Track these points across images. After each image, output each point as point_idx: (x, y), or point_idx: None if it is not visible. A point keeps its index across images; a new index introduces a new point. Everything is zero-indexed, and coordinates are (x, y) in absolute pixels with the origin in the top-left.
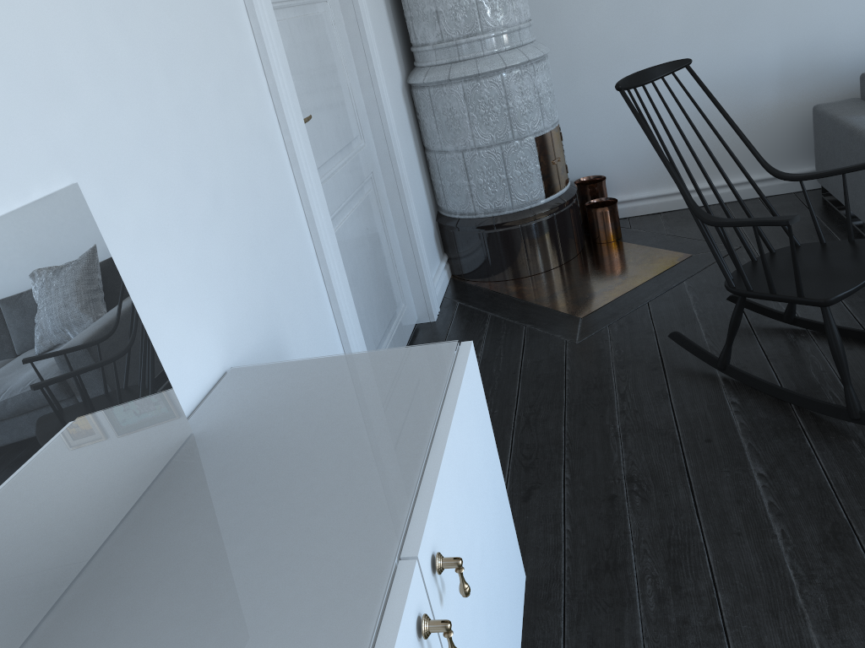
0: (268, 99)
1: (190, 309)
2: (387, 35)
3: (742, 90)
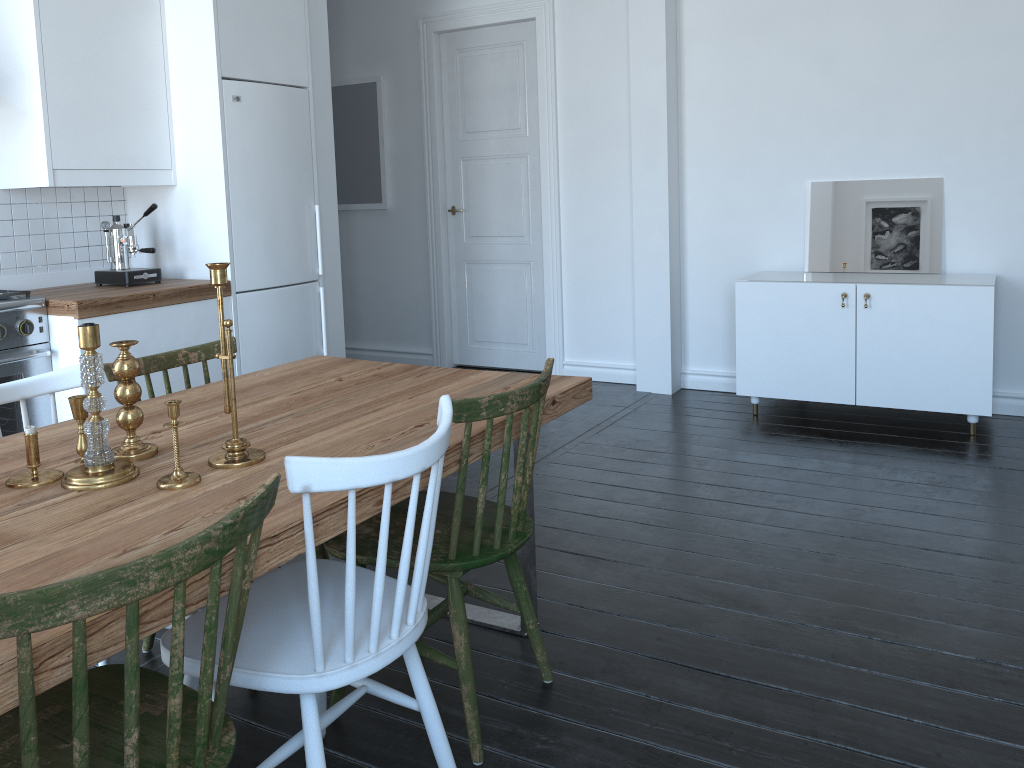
0: None
1: (984, 241)
2: None
3: None
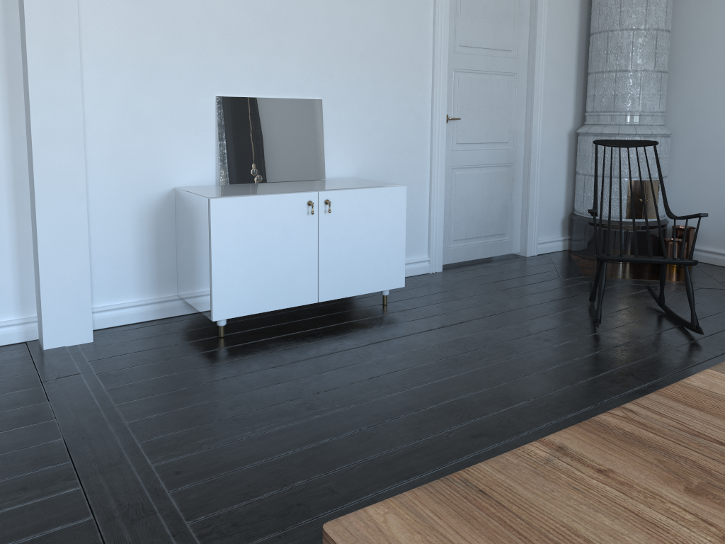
0: (428, 103)
1: (347, 151)
2: (566, 102)
3: None
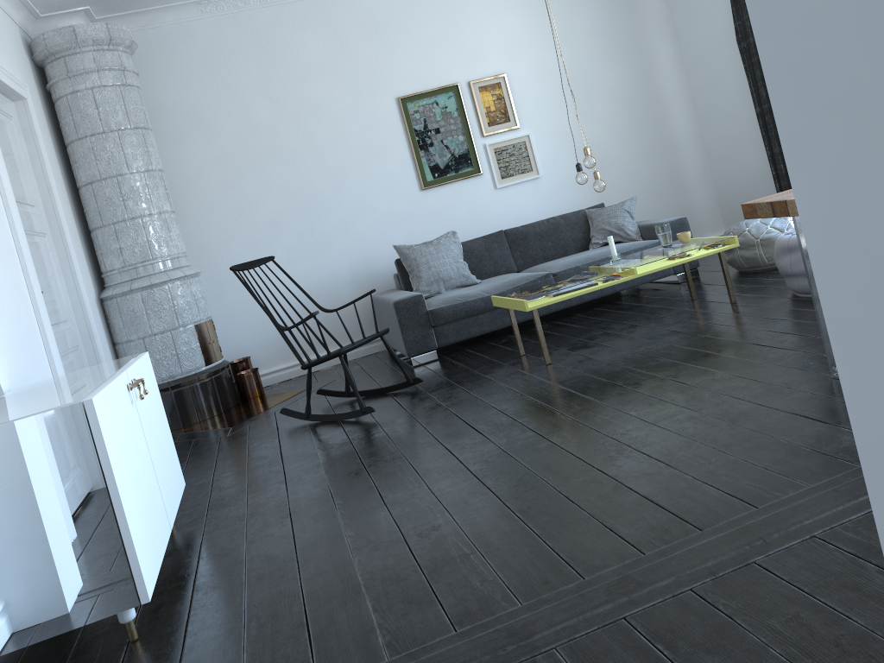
0: (21, 273)
1: None
2: (84, 265)
3: (331, 291)
